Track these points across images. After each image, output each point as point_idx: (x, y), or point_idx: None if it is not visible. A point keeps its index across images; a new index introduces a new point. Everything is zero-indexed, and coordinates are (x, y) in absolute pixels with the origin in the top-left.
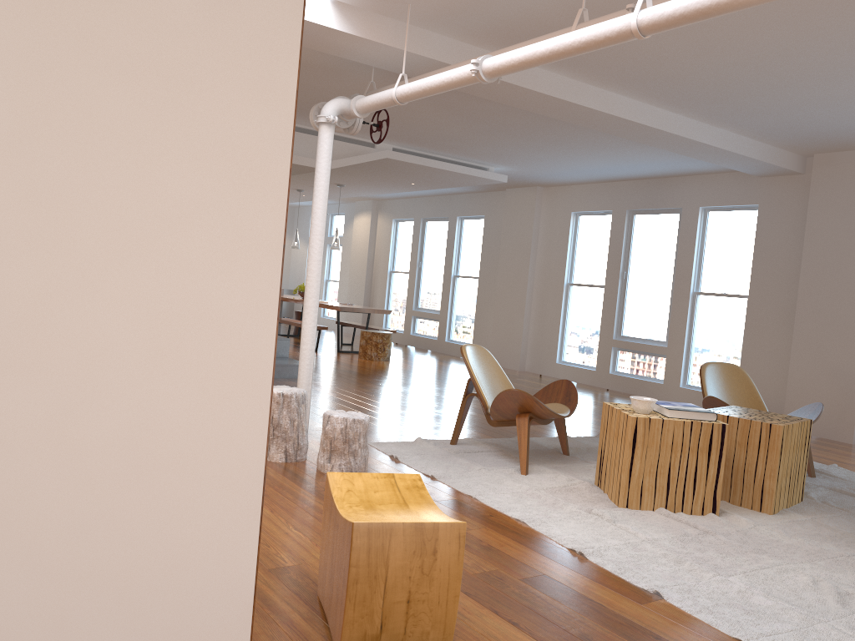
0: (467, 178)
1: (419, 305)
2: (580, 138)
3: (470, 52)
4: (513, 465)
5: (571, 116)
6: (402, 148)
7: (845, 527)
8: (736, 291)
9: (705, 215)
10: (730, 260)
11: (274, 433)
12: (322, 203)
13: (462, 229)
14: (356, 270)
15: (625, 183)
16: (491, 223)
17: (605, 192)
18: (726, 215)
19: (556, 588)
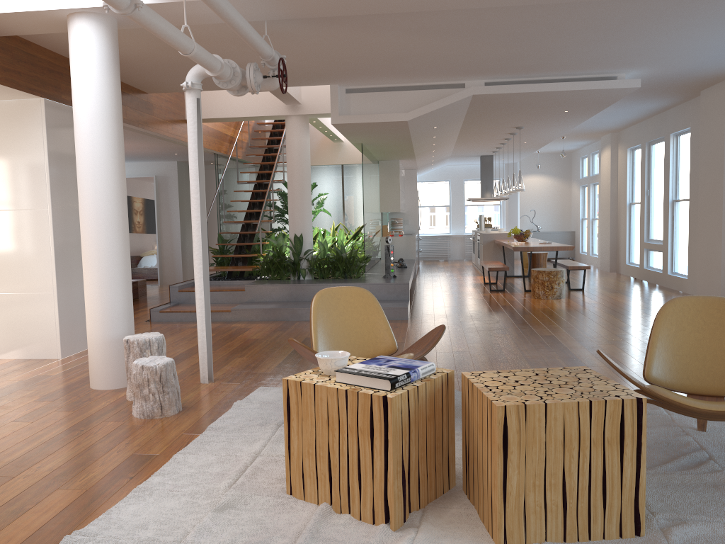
0: (591, 93)
1: (650, 236)
2: (617, 14)
3: None
4: None
5: None
6: (497, 81)
7: None
8: None
9: None
10: None
11: (127, 374)
12: (192, 163)
13: (677, 147)
14: (604, 205)
15: None
16: (695, 134)
17: None
18: None
19: None
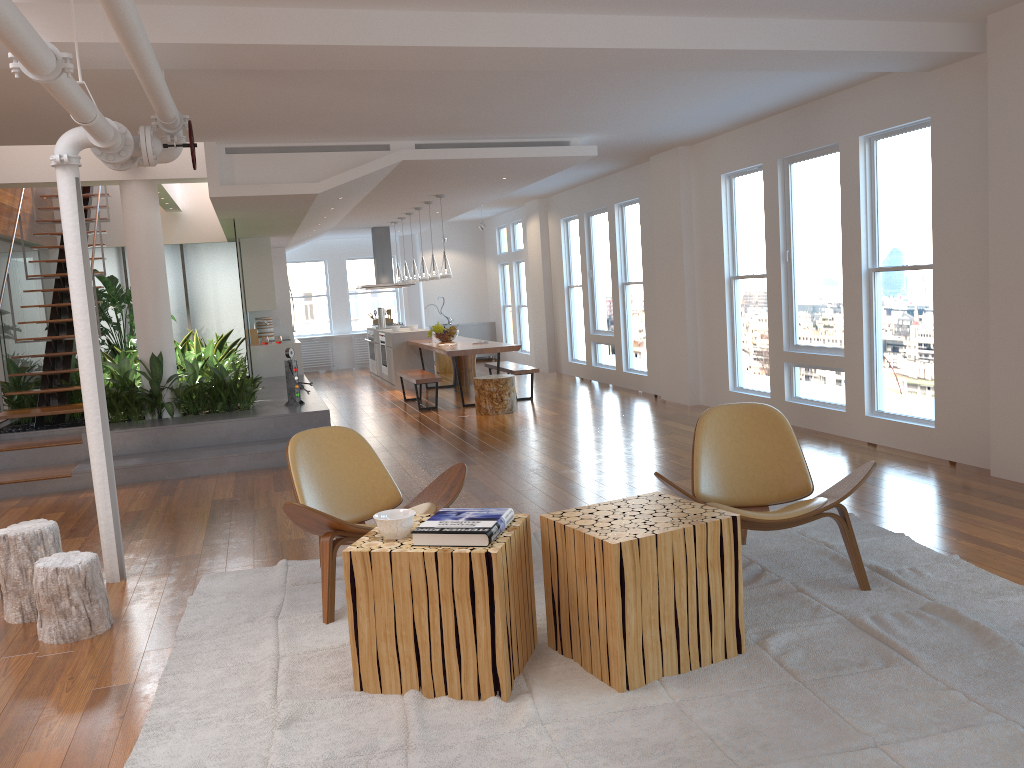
0: (542, 160)
1: (597, 326)
2: (593, 81)
3: (241, 17)
4: (345, 603)
5: (492, 62)
6: (430, 142)
7: (725, 720)
8: (922, 260)
9: (872, 147)
10: (910, 212)
11: (6, 586)
12: (75, 271)
13: (623, 220)
14: (536, 290)
15: (772, 119)
16: (645, 206)
17: (752, 138)
18: (898, 142)
19: None
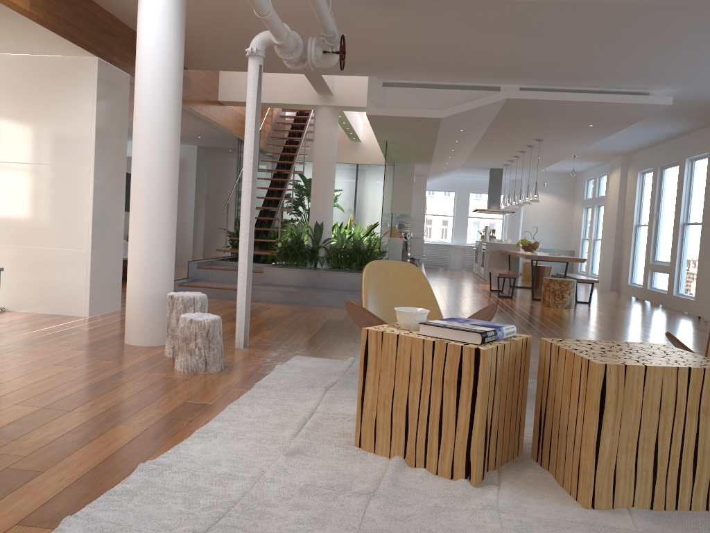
0: (622, 107)
1: (656, 257)
2: (671, 23)
3: None
4: None
5: None
6: (531, 87)
7: None
8: None
9: None
10: None
11: (168, 331)
12: (249, 129)
13: (692, 172)
14: (609, 226)
15: None
16: None
17: None
18: None
19: (7, 484)
